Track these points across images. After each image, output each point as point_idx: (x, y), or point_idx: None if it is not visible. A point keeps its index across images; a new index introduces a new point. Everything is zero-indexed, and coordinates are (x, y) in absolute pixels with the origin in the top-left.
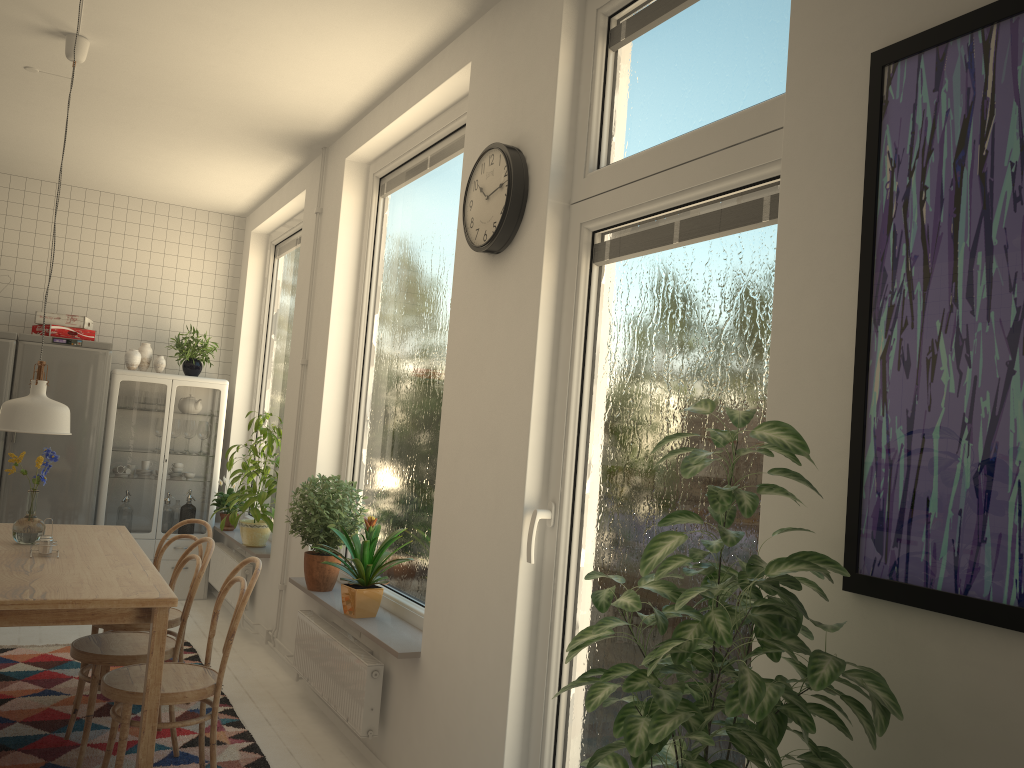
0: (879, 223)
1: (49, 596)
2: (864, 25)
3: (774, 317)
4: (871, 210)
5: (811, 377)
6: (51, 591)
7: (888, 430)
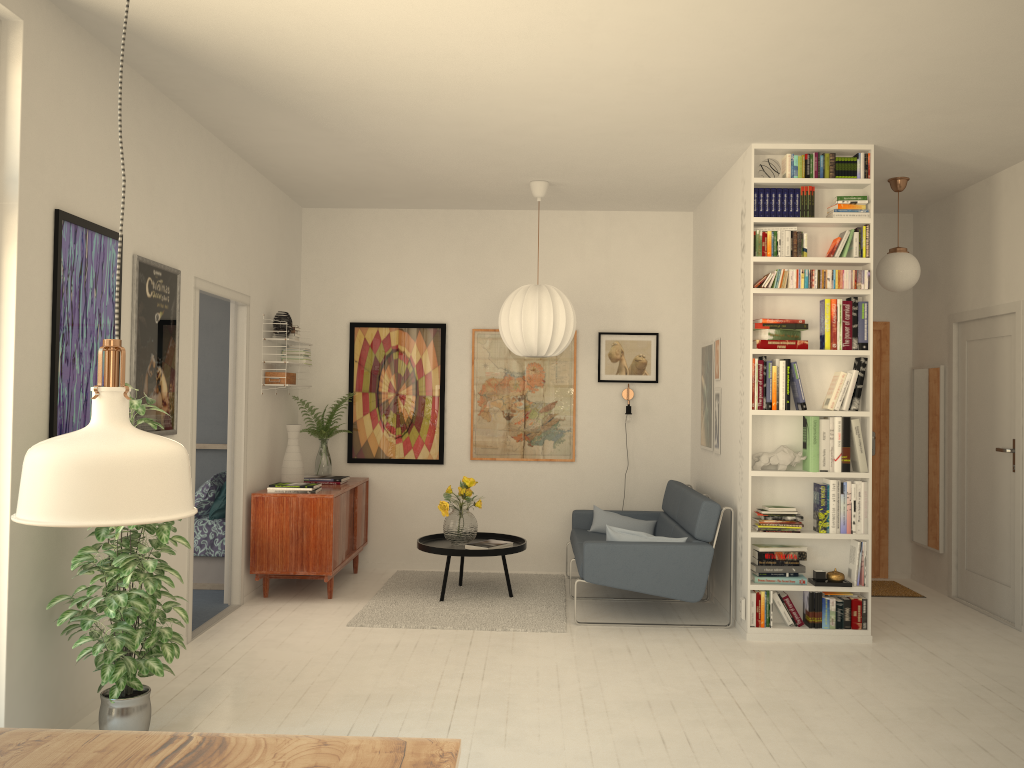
0: (61, 294)
1: (161, 742)
2: (49, 188)
3: (17, 326)
4: (60, 287)
5: (32, 362)
6: (138, 759)
7: (64, 389)
